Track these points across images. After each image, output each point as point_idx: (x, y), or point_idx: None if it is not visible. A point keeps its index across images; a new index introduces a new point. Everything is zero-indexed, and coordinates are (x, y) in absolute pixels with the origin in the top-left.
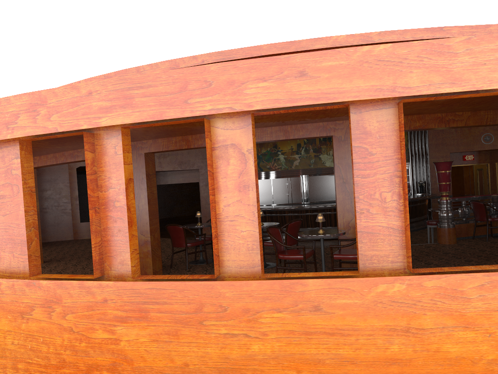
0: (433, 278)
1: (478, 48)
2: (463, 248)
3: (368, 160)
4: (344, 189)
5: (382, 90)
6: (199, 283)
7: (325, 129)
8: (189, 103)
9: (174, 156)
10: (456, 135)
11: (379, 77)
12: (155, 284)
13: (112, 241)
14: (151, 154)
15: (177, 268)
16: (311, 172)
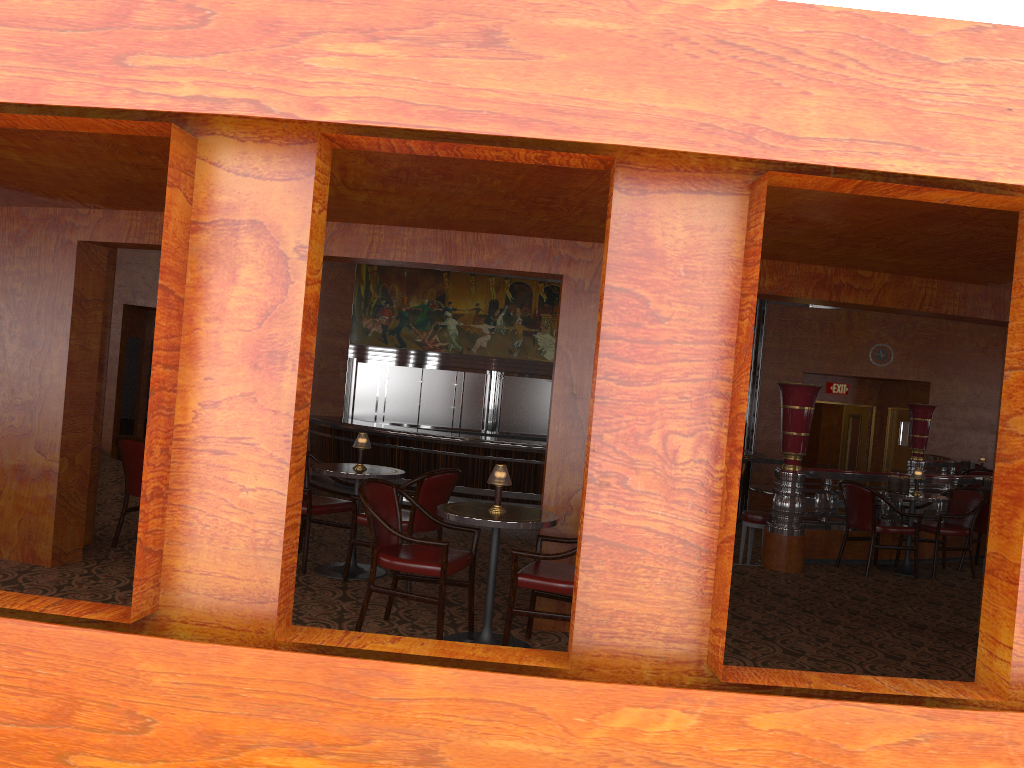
0: (778, 707)
1: (998, 63)
2: (816, 587)
3: (644, 336)
4: (570, 412)
5: (717, 131)
6: (74, 633)
7: (548, 256)
8: (130, 69)
9: None
10: (821, 338)
11: (713, 90)
12: None
13: None
14: (98, 248)
15: (130, 548)
16: (510, 367)
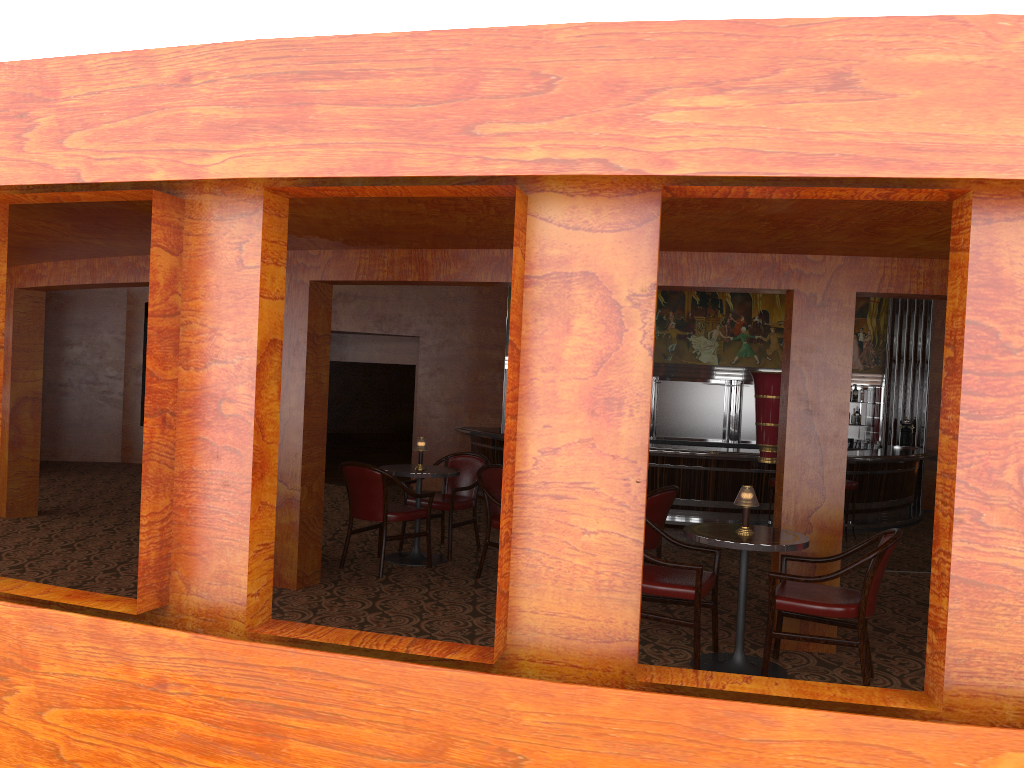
0: None
1: None
2: None
3: (994, 368)
4: (806, 429)
5: None
6: (445, 673)
7: (777, 271)
8: (479, 137)
9: (369, 302)
10: None
11: None
12: (313, 659)
13: (200, 513)
14: (325, 286)
15: (356, 569)
16: (665, 372)
